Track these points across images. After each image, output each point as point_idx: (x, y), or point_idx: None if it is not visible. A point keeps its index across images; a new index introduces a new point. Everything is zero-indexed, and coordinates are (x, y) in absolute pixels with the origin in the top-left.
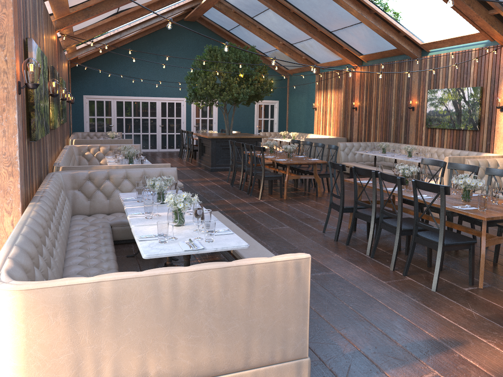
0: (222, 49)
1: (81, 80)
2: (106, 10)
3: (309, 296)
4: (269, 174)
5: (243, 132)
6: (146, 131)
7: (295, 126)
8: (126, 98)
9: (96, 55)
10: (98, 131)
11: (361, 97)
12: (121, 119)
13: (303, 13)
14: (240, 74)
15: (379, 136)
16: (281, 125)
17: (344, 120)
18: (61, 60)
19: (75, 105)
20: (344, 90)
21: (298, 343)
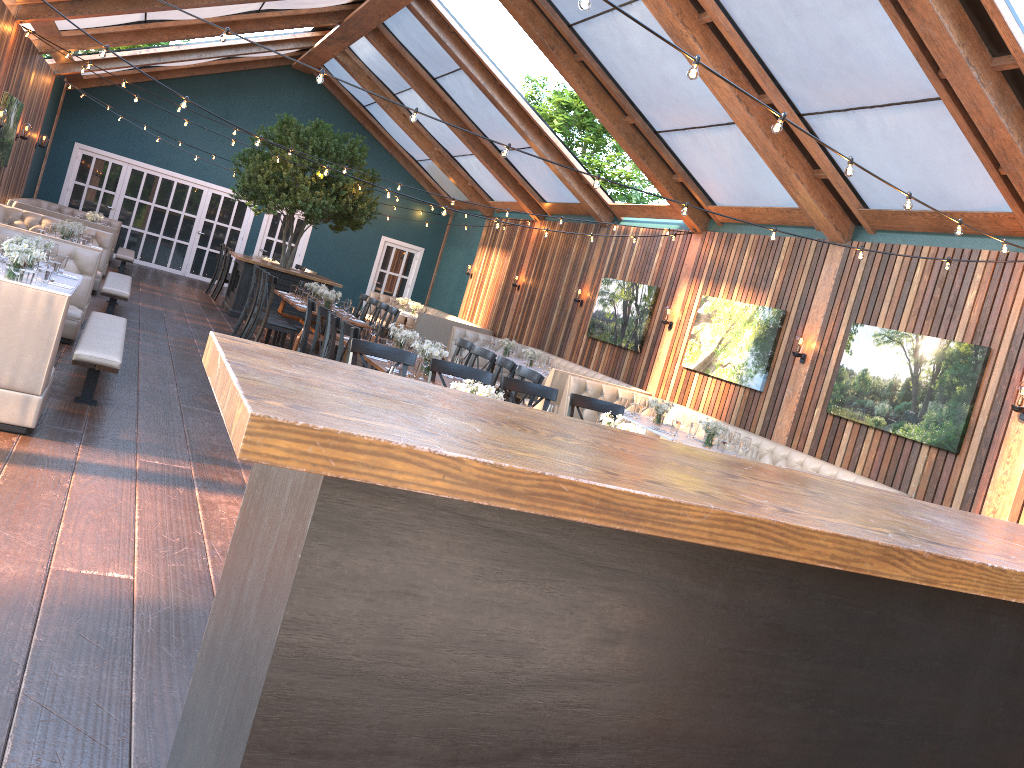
0: (301, 125)
1: (80, 116)
2: (106, 12)
3: (56, 334)
4: (280, 322)
5: (346, 285)
6: (171, 235)
7: (439, 300)
8: (152, 169)
9: (118, 81)
10: (85, 211)
11: (529, 270)
12: (131, 202)
13: (460, 108)
14: (319, 173)
15: (534, 339)
16: (419, 292)
17: (500, 302)
18: (24, 67)
19: (56, 155)
20: (513, 254)
21: (32, 377)
